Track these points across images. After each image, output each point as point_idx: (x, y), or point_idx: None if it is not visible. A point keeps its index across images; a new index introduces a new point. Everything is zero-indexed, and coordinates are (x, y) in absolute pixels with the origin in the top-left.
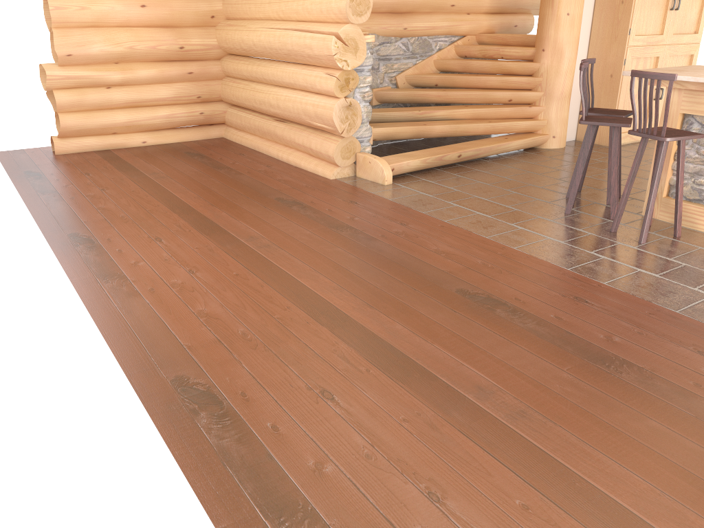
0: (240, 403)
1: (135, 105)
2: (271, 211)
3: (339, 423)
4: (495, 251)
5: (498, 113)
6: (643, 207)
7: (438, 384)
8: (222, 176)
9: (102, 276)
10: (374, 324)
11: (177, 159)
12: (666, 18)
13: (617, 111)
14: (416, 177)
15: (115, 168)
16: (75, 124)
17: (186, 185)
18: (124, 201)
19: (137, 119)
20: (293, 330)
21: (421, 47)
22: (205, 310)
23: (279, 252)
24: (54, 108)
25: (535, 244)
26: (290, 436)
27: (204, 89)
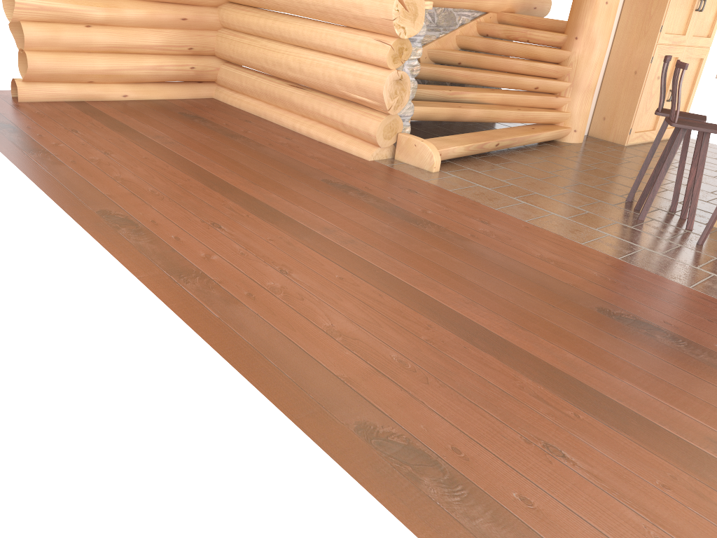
0: (460, 464)
1: (118, 51)
2: (328, 196)
3: (595, 492)
4: (603, 262)
5: (526, 101)
6: (706, 217)
7: (665, 435)
8: (242, 147)
9: (175, 273)
10: (541, 352)
11: (175, 120)
12: (691, 18)
13: (691, 115)
14: (459, 165)
15: (106, 126)
16: (46, 66)
17: (207, 155)
18: (143, 171)
19: (119, 67)
20: (455, 357)
21: (446, 20)
22: (333, 326)
23: (371, 251)
24: (17, 44)
25: (636, 255)
26: (552, 513)
27: (197, 40)
